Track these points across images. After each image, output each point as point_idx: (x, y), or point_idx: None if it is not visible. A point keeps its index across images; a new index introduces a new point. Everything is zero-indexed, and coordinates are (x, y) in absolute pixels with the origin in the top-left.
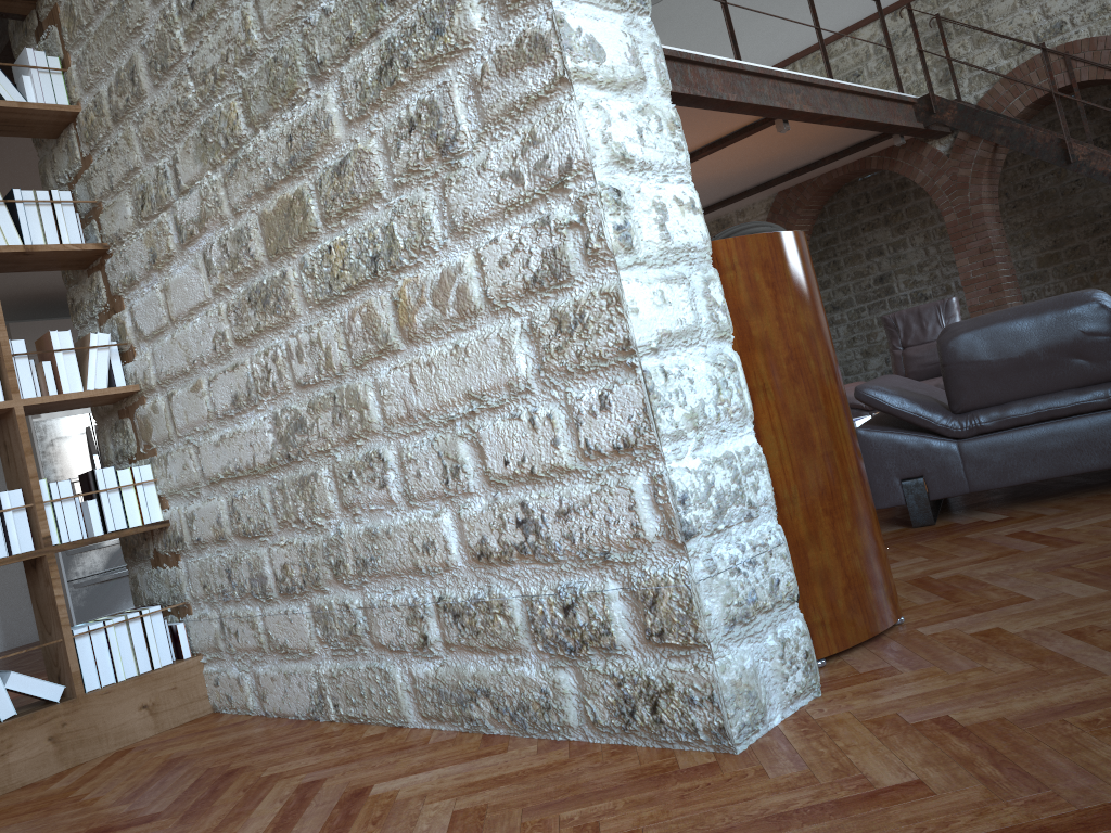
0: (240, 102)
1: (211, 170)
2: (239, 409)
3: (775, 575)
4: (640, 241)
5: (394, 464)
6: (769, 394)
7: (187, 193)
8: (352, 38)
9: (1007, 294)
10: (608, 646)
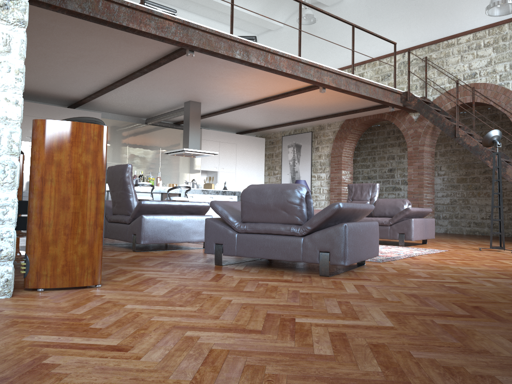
0: None
1: None
2: None
3: (1, 247)
4: None
5: None
6: (53, 183)
7: None
8: None
9: (425, 190)
10: None
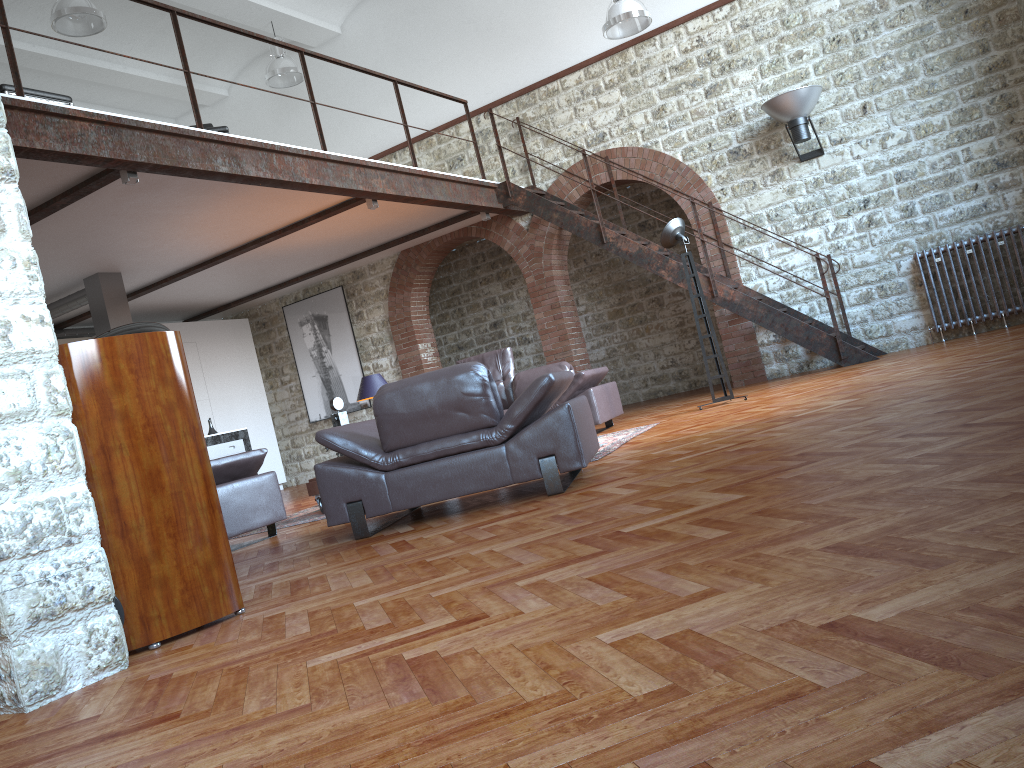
0: None
1: None
2: None
3: (90, 583)
4: None
5: None
6: (125, 451)
7: None
8: None
9: (572, 342)
10: None
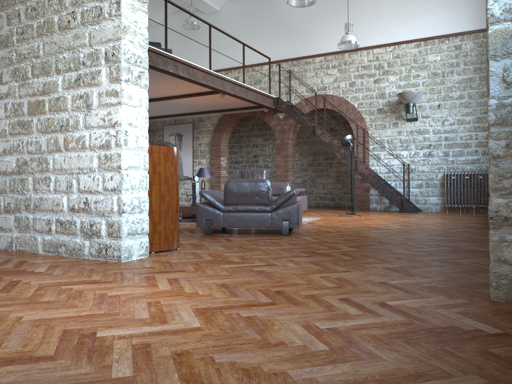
0: (30, 67)
1: (14, 81)
2: (5, 153)
3: (143, 227)
4: (129, 143)
5: (53, 181)
6: (157, 185)
7: (3, 84)
8: (70, 68)
9: (289, 173)
10: (99, 235)
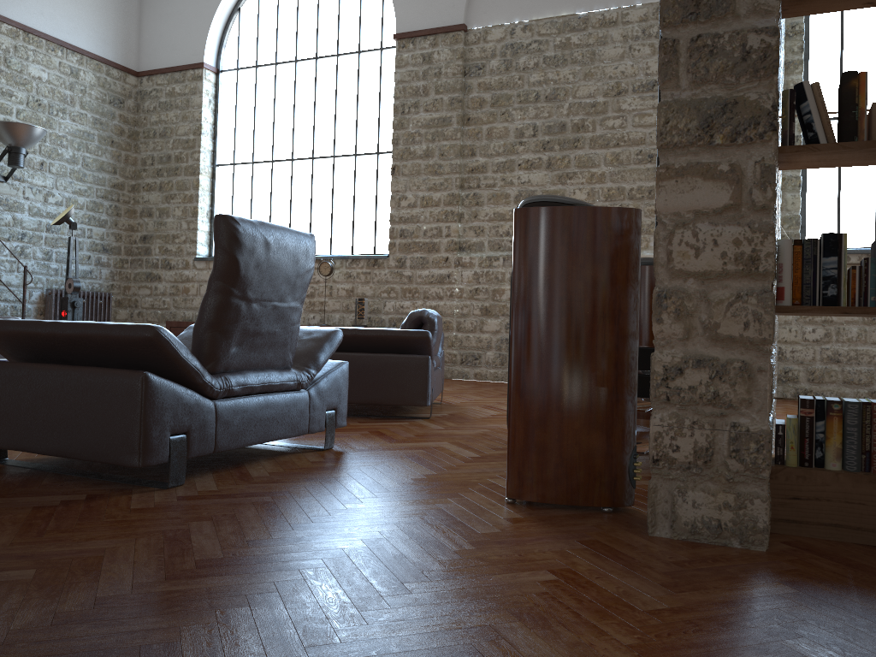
0: None
1: None
2: None
3: None
4: None
5: None
6: None
7: None
8: None
9: None
10: None
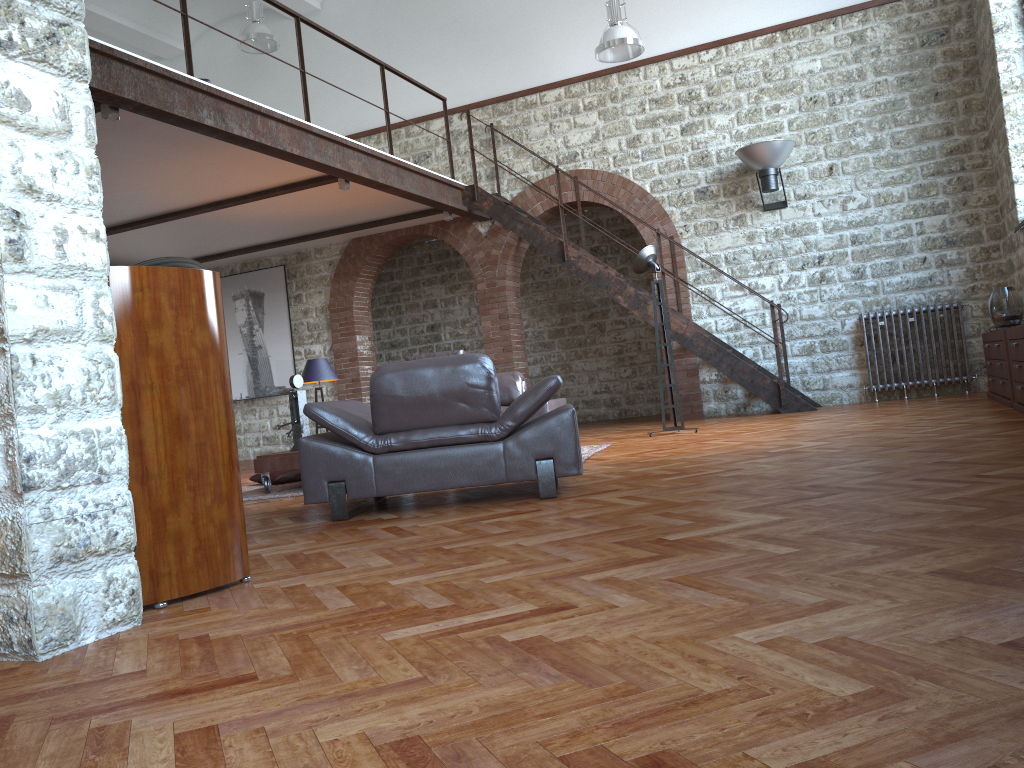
0: None
1: None
2: None
3: (115, 528)
4: (35, 255)
5: None
6: (156, 391)
7: None
8: None
9: (515, 355)
10: None
